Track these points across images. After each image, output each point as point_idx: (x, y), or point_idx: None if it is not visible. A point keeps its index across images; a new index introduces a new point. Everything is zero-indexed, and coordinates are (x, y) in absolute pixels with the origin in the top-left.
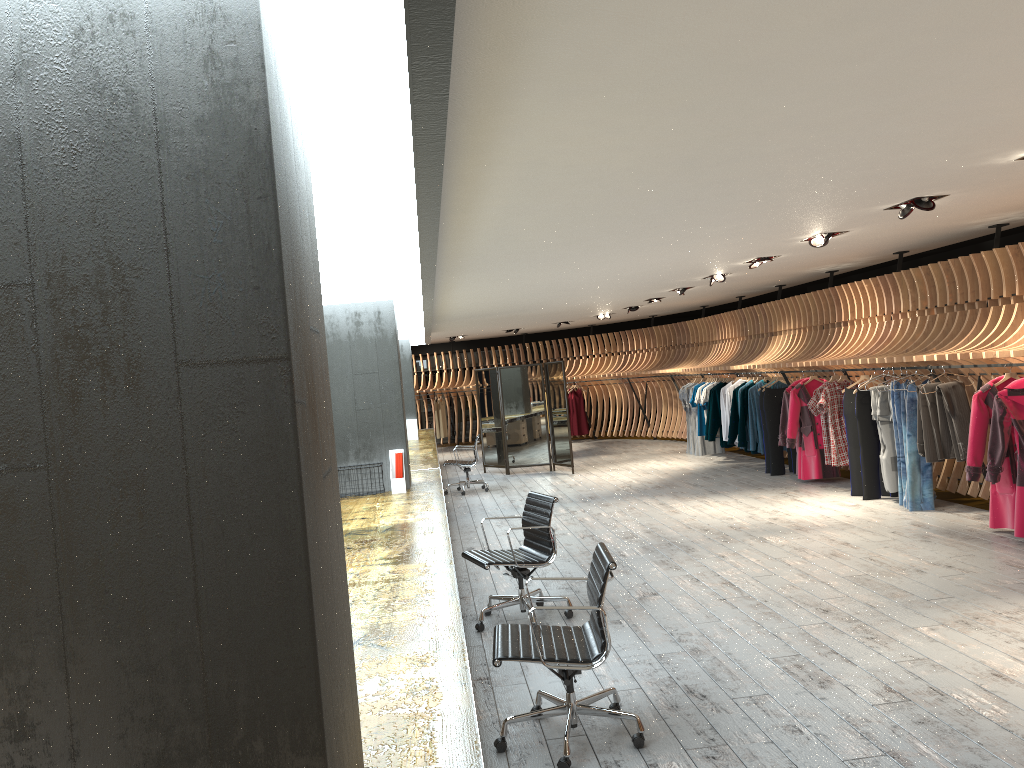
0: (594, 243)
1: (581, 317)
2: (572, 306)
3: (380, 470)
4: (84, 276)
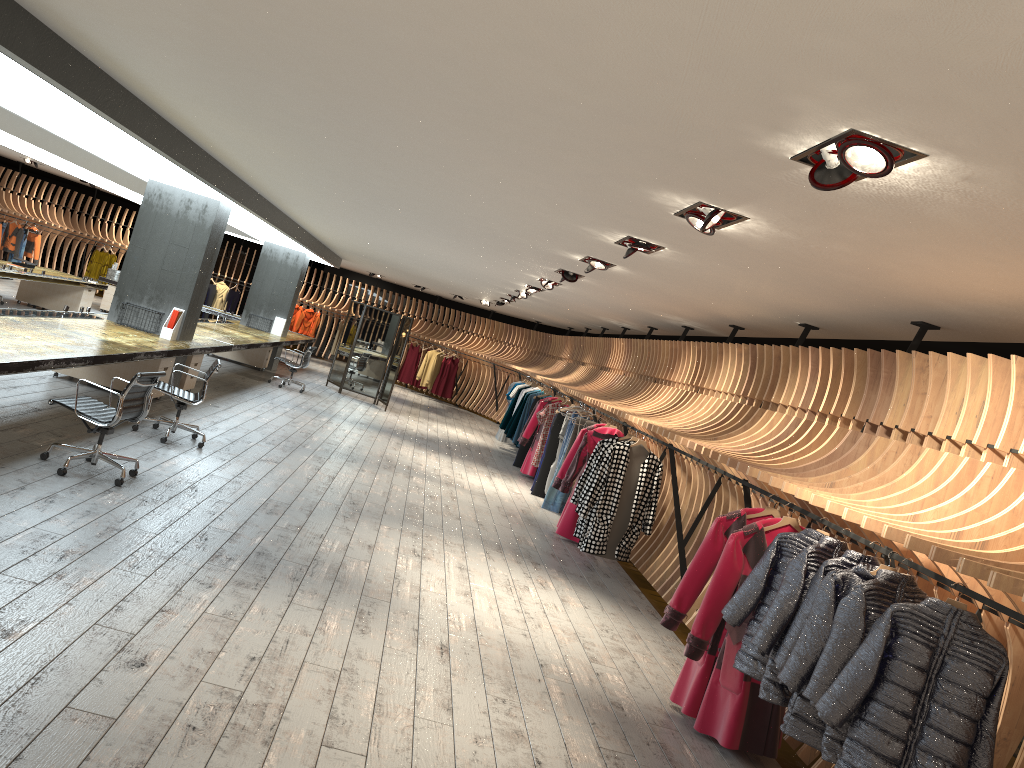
0: (359, 216)
1: (468, 296)
2: (439, 278)
3: (162, 319)
4: None
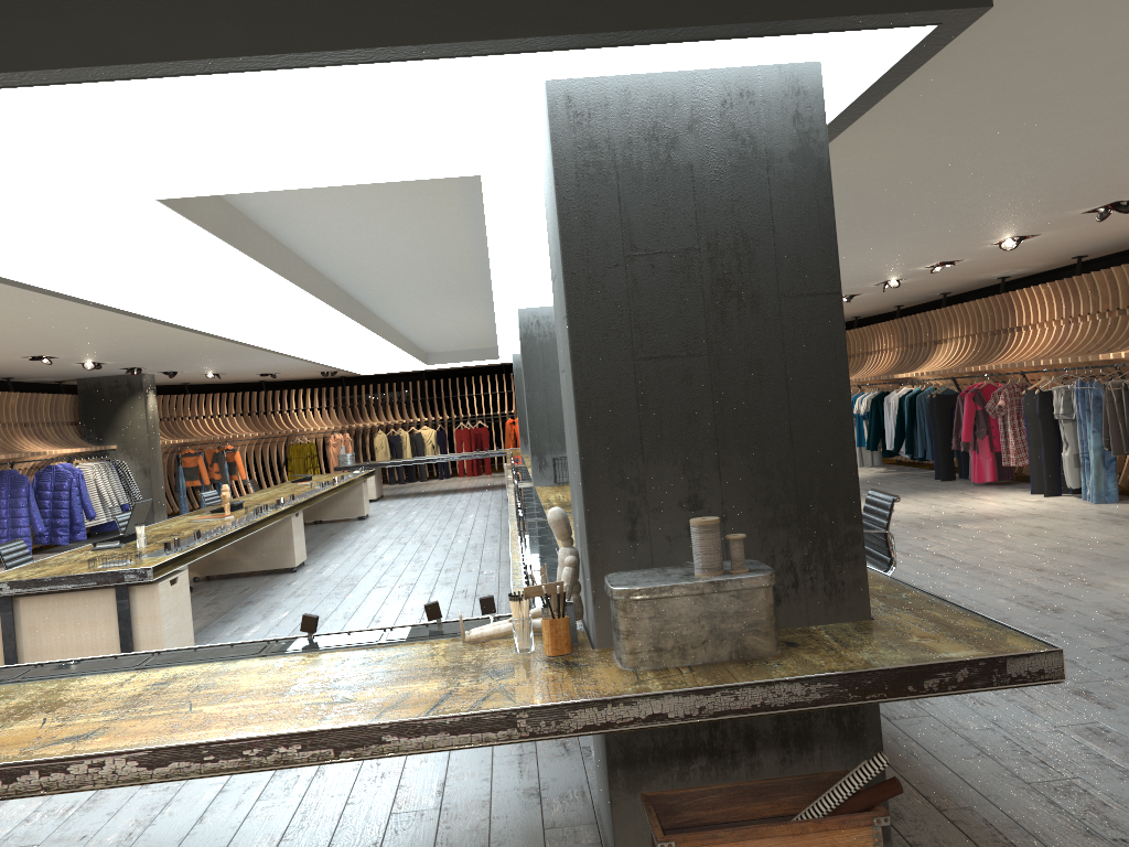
0: None
1: None
2: None
3: None
4: (727, 244)
